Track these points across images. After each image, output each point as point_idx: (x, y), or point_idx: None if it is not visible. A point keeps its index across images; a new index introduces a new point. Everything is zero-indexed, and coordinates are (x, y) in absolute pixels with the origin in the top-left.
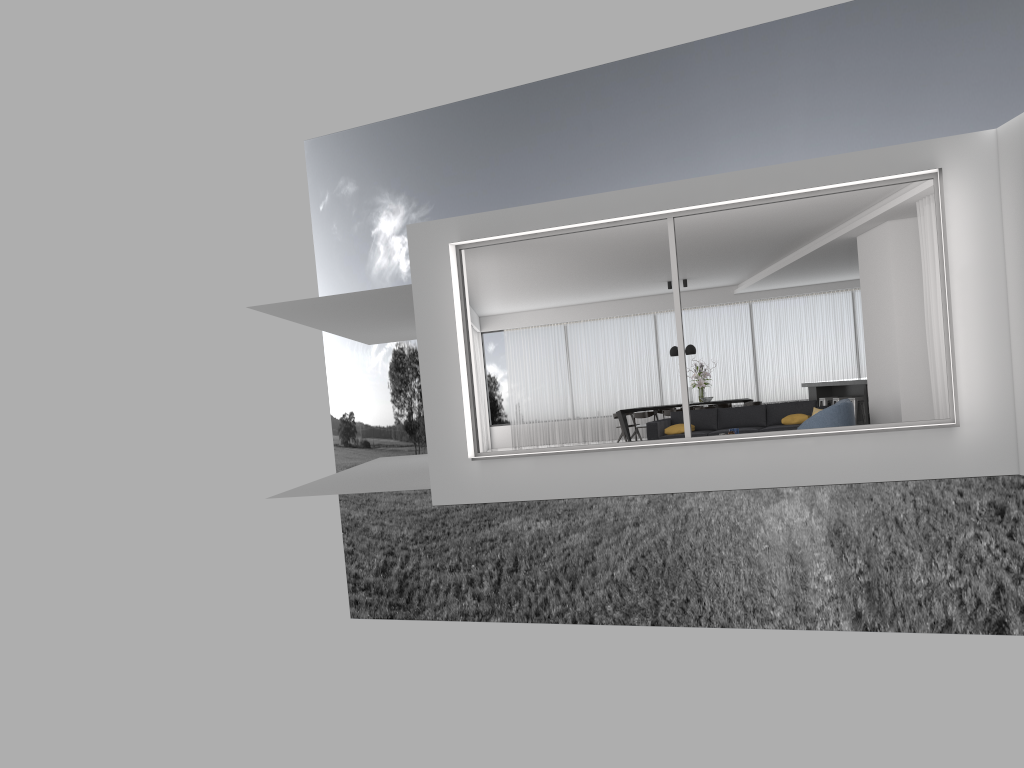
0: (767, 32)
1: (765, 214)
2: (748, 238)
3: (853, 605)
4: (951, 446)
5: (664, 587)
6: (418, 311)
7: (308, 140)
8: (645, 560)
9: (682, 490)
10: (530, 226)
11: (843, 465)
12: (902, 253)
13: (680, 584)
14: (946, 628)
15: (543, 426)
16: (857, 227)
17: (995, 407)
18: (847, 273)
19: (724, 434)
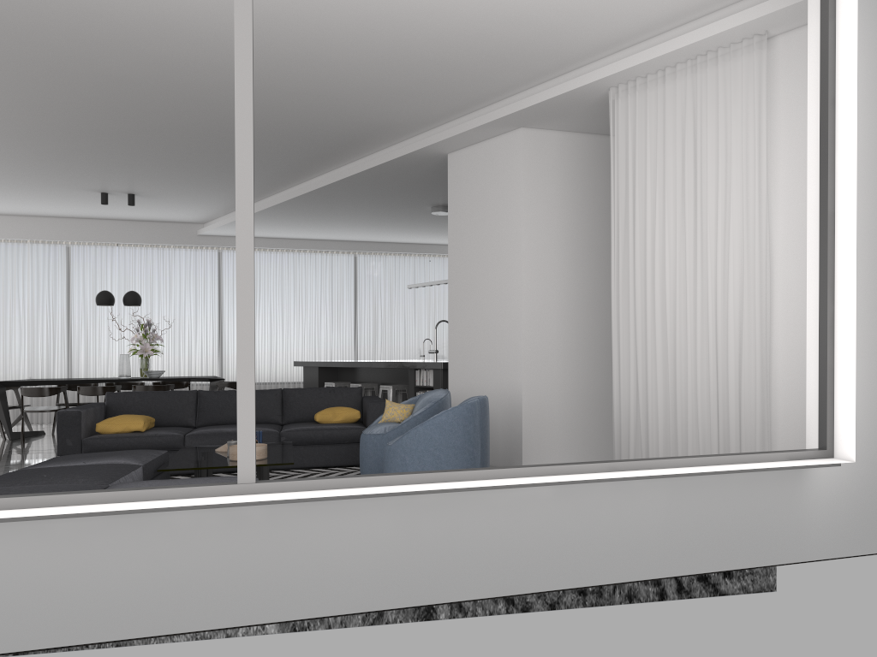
0: None
1: (352, 57)
2: (281, 120)
3: None
4: (799, 501)
5: None
6: None
7: None
8: None
9: (207, 624)
10: None
11: (609, 543)
12: (539, 179)
13: None
14: (378, 619)
15: None
16: (472, 130)
17: (868, 428)
18: (363, 228)
19: None
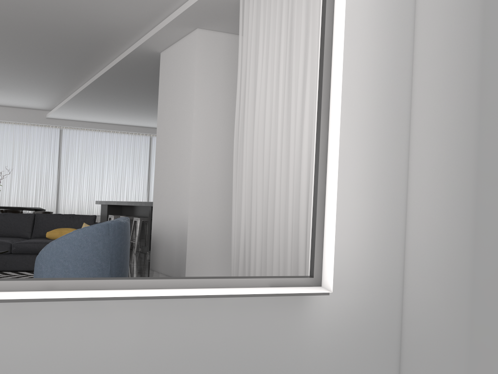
0: None
1: None
2: (34, 20)
3: None
4: (299, 326)
5: None
6: None
7: None
8: None
9: None
10: None
11: (70, 365)
12: (209, 67)
13: None
14: None
15: None
16: (163, 29)
17: (377, 259)
18: (148, 117)
19: None
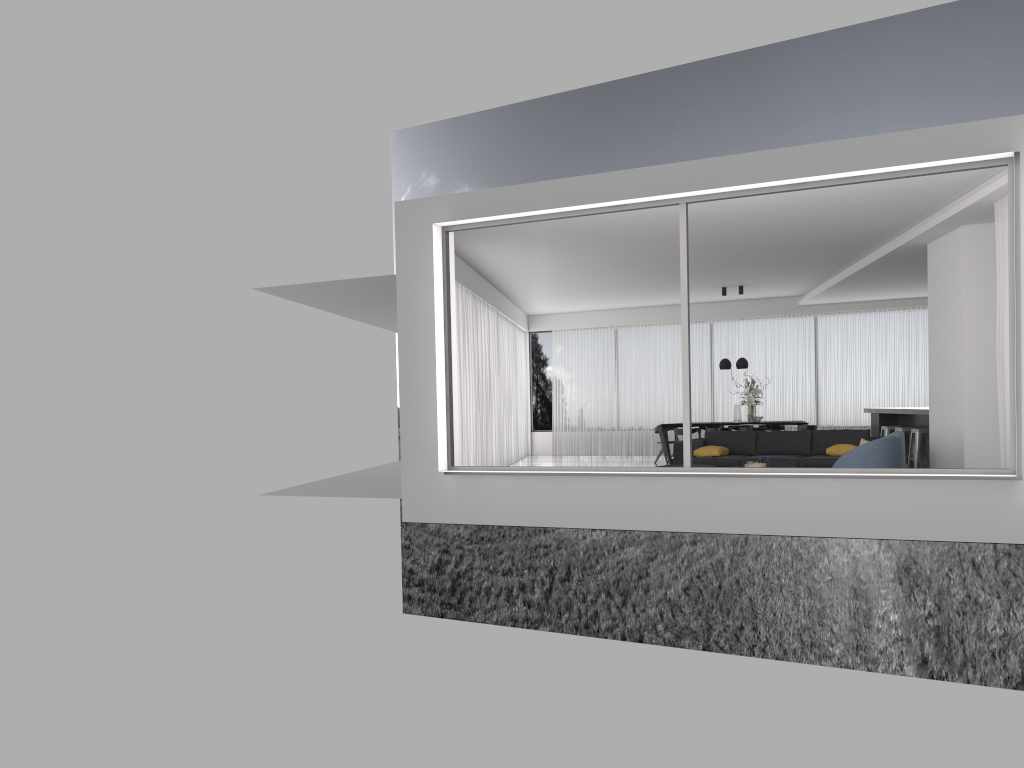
0: (866, 32)
1: (815, 210)
2: (802, 240)
3: (919, 649)
4: (1010, 503)
5: (718, 611)
6: (401, 300)
7: (395, 132)
8: (700, 581)
9: (679, 529)
10: (527, 208)
11: (873, 516)
12: (977, 264)
13: (735, 609)
14: (1021, 684)
15: (585, 435)
16: (926, 231)
17: None
18: (924, 288)
19: (753, 462)
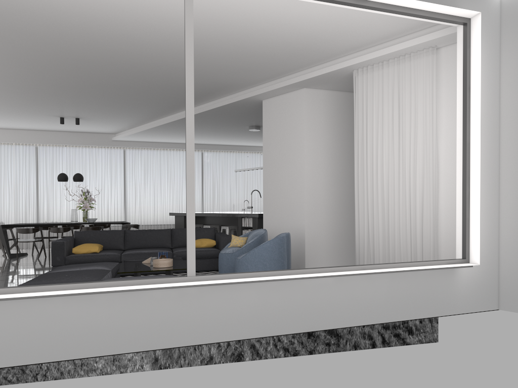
0: None
1: (217, 52)
2: (172, 81)
3: (153, 354)
4: (452, 284)
5: None
6: None
7: None
8: None
9: (169, 345)
10: None
11: (361, 305)
12: (314, 116)
13: None
14: (209, 361)
15: None
16: (277, 89)
17: (486, 248)
18: (208, 137)
19: (157, 258)
